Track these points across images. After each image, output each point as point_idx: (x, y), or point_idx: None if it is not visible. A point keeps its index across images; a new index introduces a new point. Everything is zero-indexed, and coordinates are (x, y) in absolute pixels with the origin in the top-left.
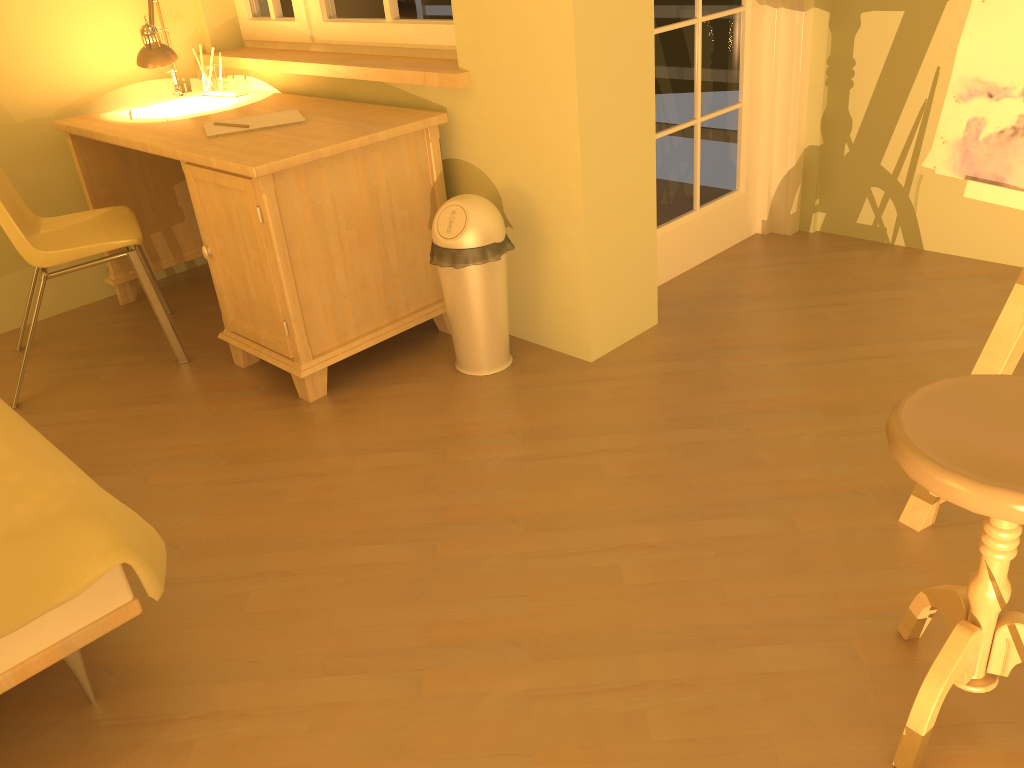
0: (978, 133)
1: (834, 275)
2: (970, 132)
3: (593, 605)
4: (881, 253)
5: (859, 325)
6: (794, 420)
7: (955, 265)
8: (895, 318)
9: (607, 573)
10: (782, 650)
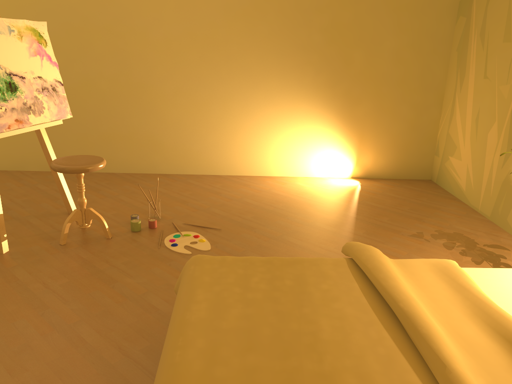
0: None
1: None
2: None
3: (84, 281)
4: None
5: None
6: None
7: None
8: None
9: (65, 285)
10: (82, 254)
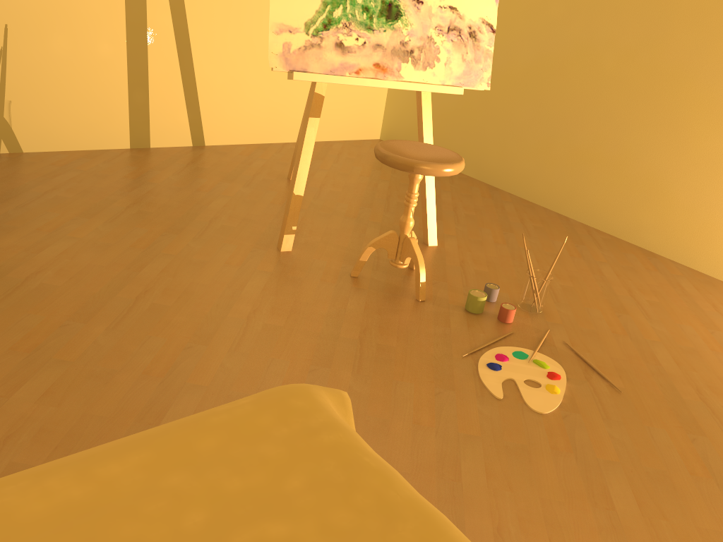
0: (289, 49)
1: (11, 176)
2: (285, 49)
3: (295, 339)
4: (6, 159)
5: (89, 195)
6: (171, 241)
7: (58, 156)
8: (96, 186)
9: (269, 328)
10: (352, 301)
